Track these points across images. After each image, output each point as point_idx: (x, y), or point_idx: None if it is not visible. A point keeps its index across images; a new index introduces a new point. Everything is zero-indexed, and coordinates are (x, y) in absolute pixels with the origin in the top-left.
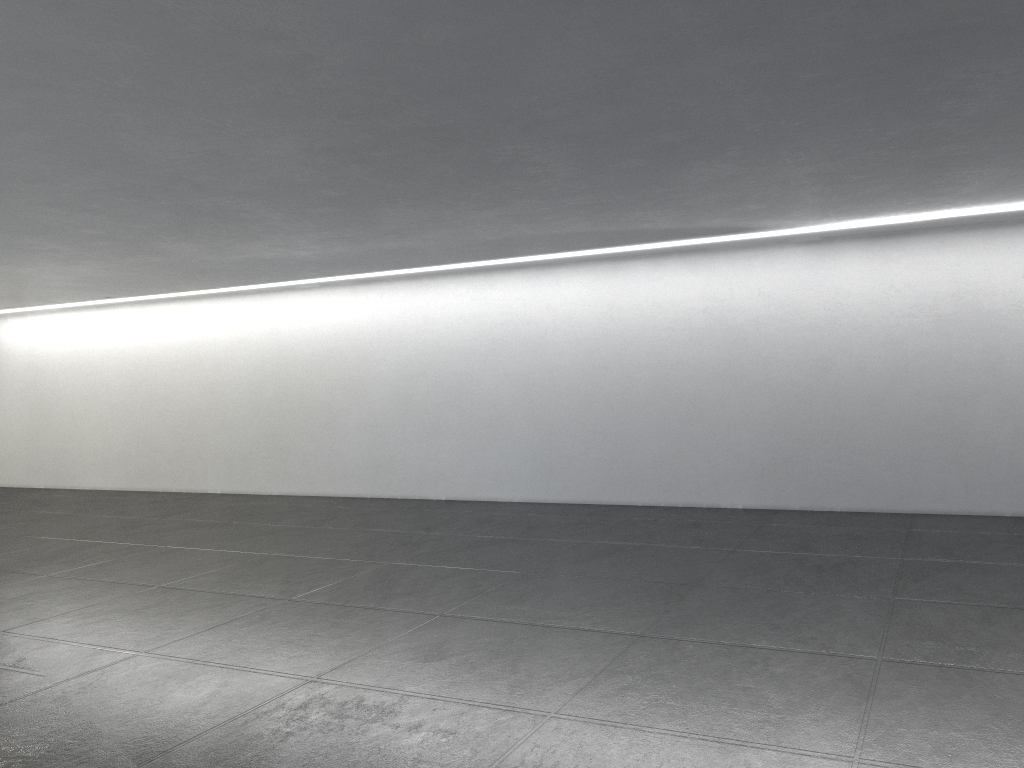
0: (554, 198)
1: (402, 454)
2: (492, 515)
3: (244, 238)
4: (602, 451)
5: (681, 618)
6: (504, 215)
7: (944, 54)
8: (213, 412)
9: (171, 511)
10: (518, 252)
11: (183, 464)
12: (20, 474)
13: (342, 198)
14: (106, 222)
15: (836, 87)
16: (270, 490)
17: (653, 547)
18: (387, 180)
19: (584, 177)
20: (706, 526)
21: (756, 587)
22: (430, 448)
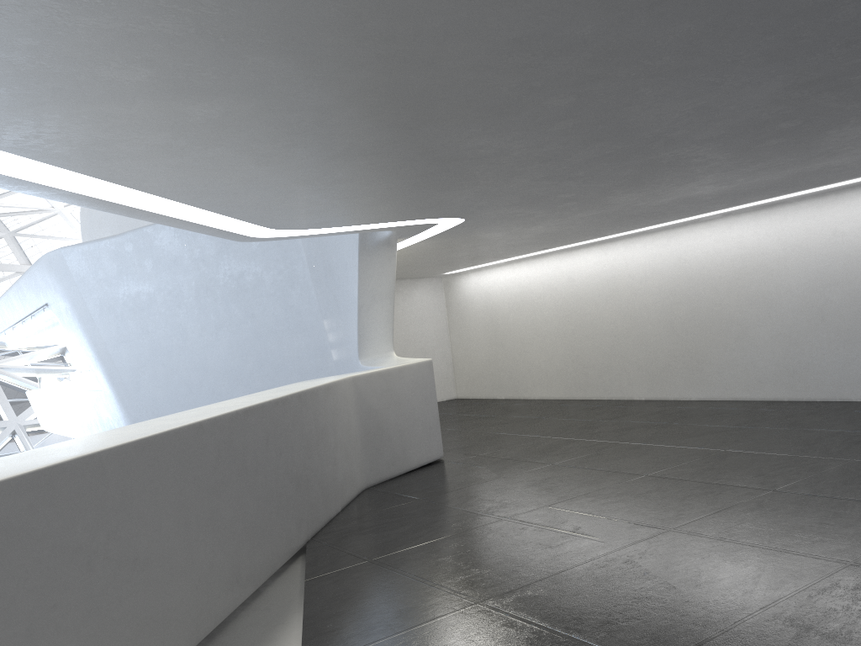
0: None
1: (818, 360)
2: None
3: (682, 181)
4: None
5: None
6: None
7: None
8: (633, 333)
9: (613, 415)
10: None
11: (611, 377)
12: (486, 389)
13: (794, 128)
14: (580, 186)
15: None
16: (689, 396)
17: None
18: (850, 101)
19: None
20: None
21: None
22: (849, 353)
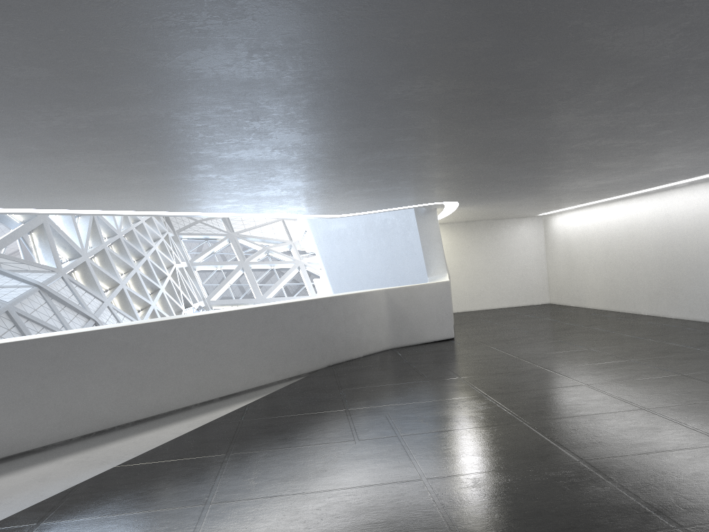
0: (678, 145)
1: None
2: None
3: (565, 182)
4: None
5: (689, 407)
6: (676, 153)
7: (674, 83)
8: (640, 266)
9: (598, 323)
10: None
11: (629, 296)
12: (565, 298)
13: (560, 167)
14: (490, 189)
15: (663, 100)
16: (670, 315)
17: None
18: (559, 161)
19: (660, 139)
20: None
21: None
22: None
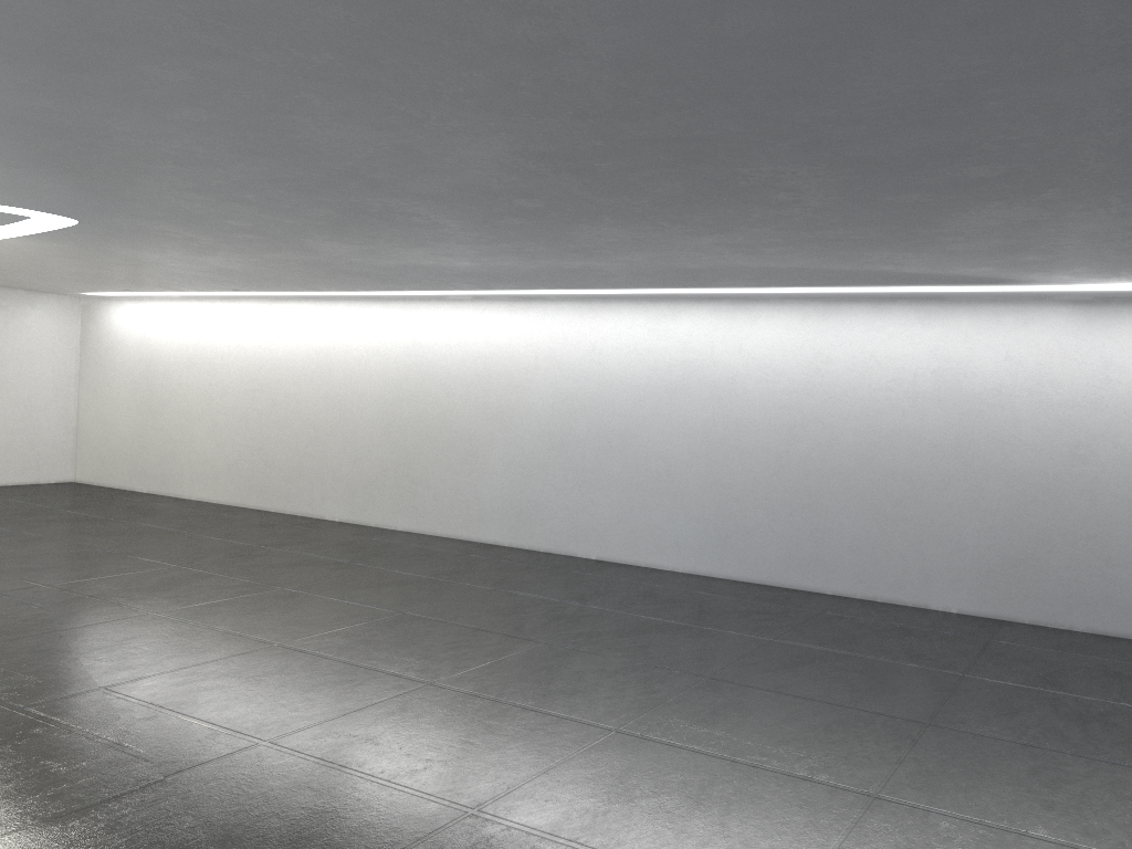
0: (792, 229)
1: (550, 501)
2: (654, 588)
3: (406, 243)
4: (789, 525)
5: (921, 775)
6: (722, 243)
7: None
8: (339, 429)
9: (286, 540)
10: (717, 283)
11: (300, 484)
12: (122, 474)
13: (537, 210)
14: (255, 214)
15: None
16: (395, 524)
17: (860, 659)
18: (600, 194)
19: (842, 209)
20: (918, 635)
21: (1006, 737)
22: (583, 498)
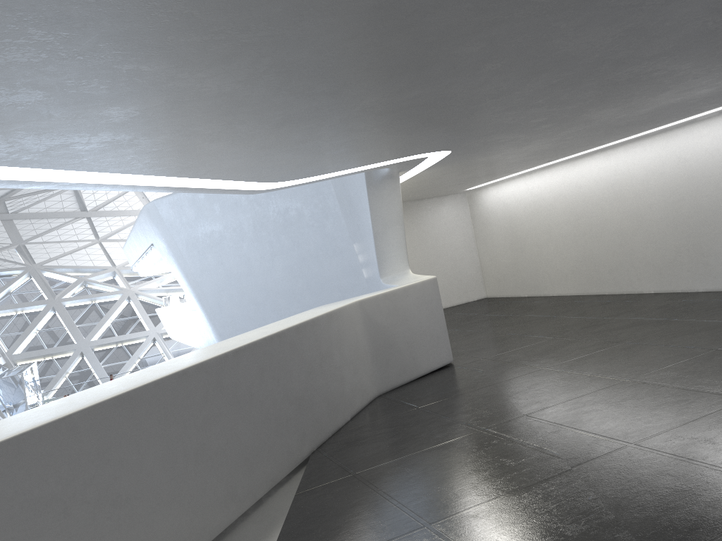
0: None
1: None
2: None
3: (654, 93)
4: None
5: None
6: None
7: None
8: (638, 232)
9: (619, 311)
10: None
11: (620, 273)
12: (511, 288)
13: None
14: (546, 111)
15: None
16: (696, 288)
17: None
18: None
19: None
20: None
21: None
22: None
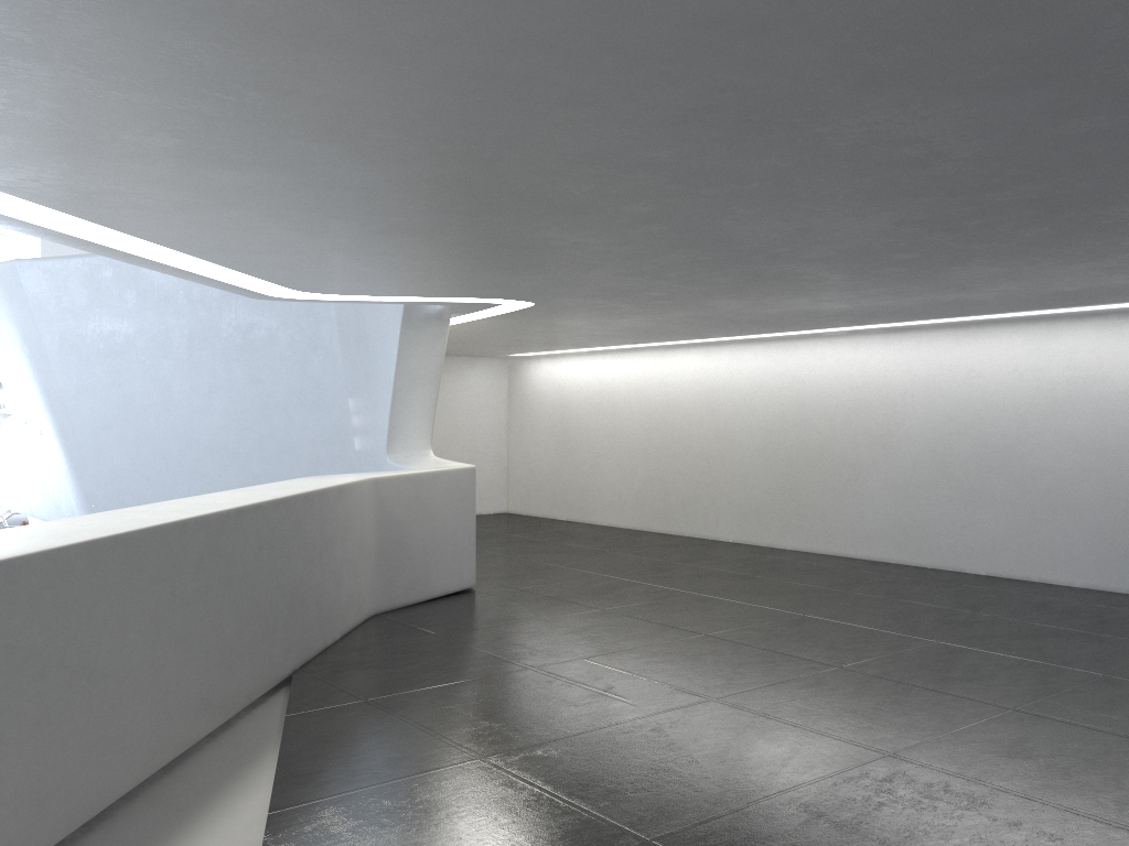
0: None
1: (935, 519)
2: (1049, 600)
3: (793, 295)
4: None
5: None
6: (1096, 268)
7: None
8: (728, 459)
9: (690, 557)
10: (1098, 301)
11: (696, 509)
12: (545, 505)
13: (913, 260)
14: (672, 286)
15: None
16: (784, 544)
17: None
18: (970, 243)
19: None
20: None
21: None
22: (969, 516)
